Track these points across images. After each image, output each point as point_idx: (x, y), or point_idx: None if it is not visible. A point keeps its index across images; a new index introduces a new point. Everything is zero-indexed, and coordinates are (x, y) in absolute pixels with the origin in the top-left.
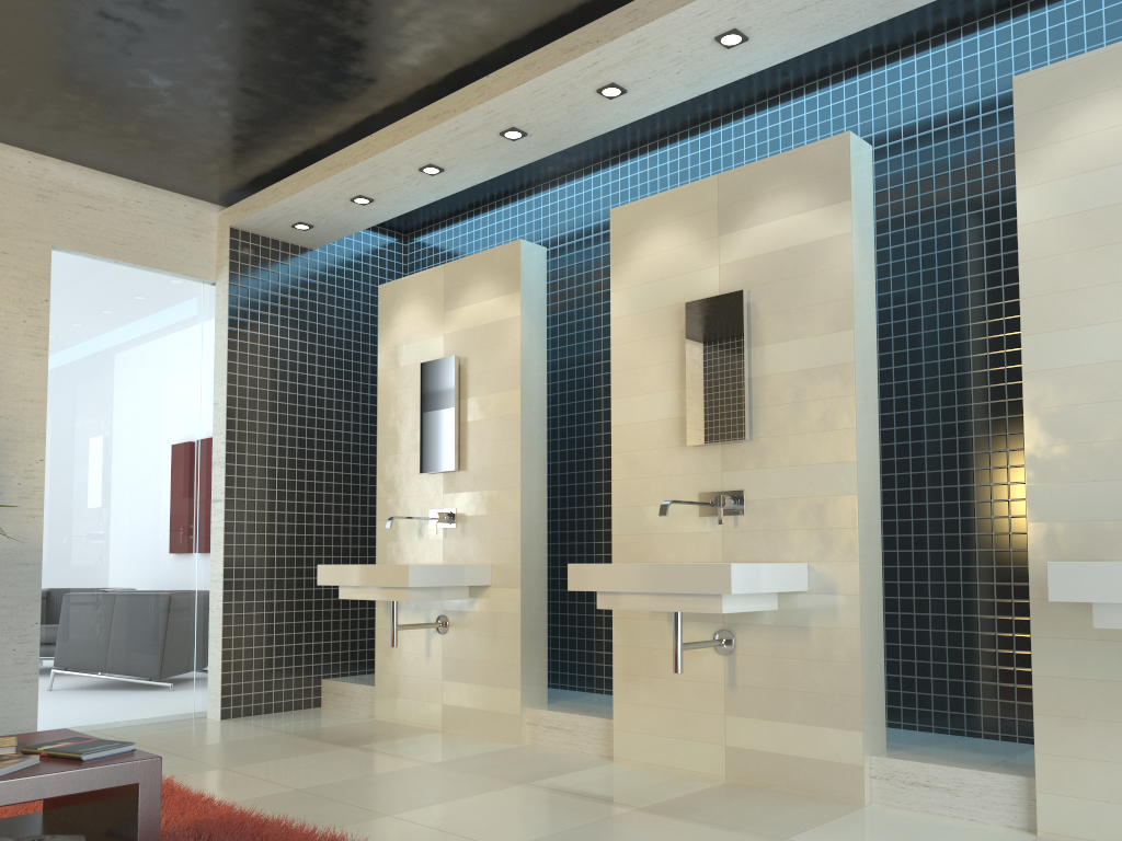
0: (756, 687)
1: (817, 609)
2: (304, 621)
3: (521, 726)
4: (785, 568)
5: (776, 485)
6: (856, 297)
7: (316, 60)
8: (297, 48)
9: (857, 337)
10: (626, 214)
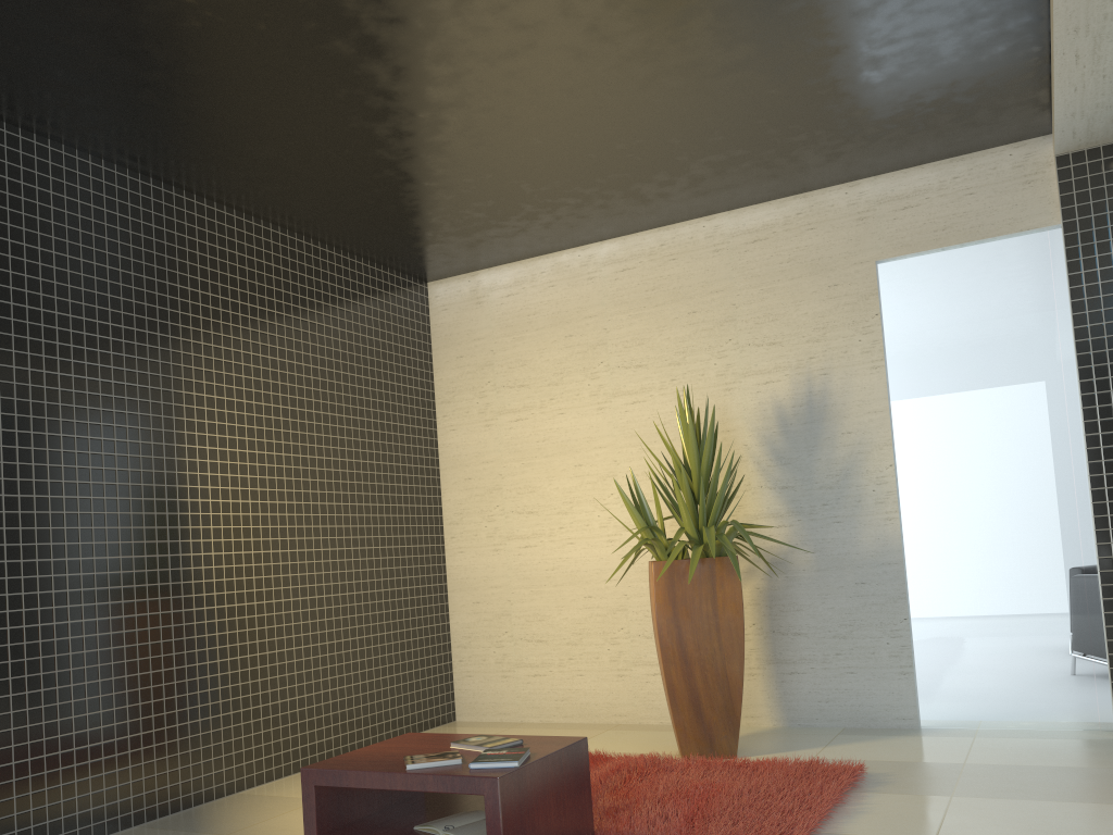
0: None
1: None
2: None
3: None
4: None
5: None
6: None
7: None
8: None
9: None
10: None
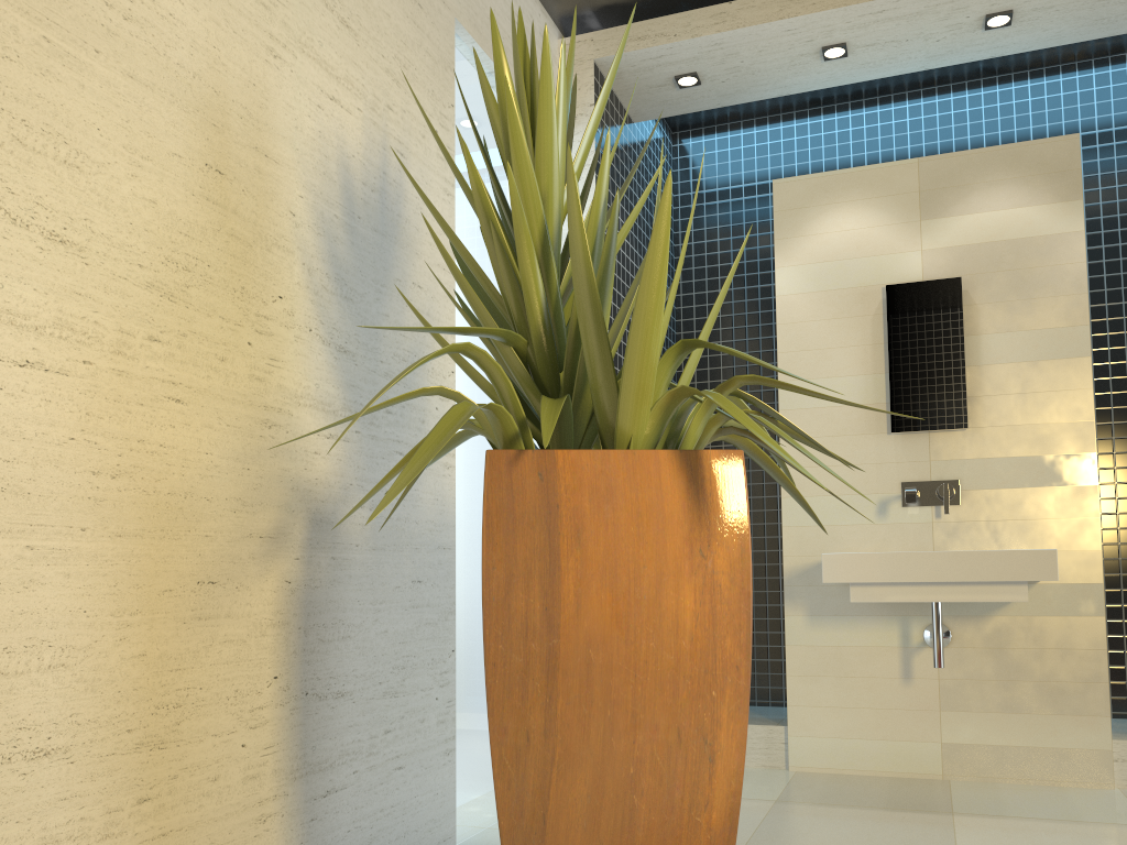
0: None
1: None
2: None
3: (1113, 765)
4: None
5: None
6: None
7: None
8: None
9: None
10: None
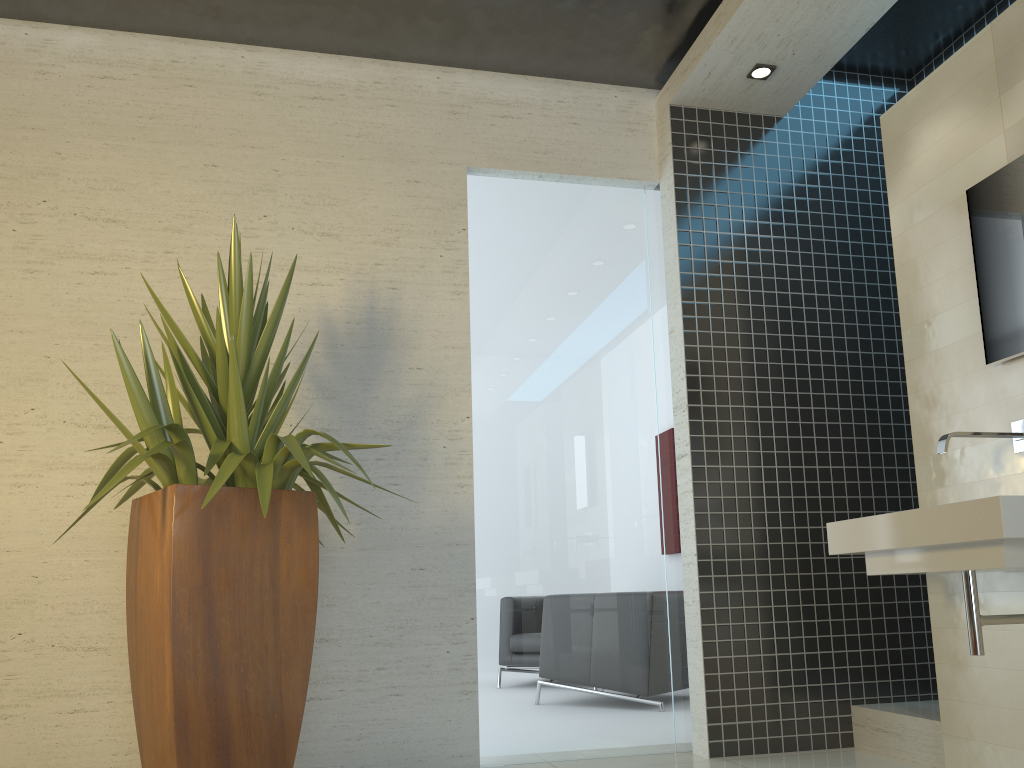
0: None
1: None
2: (815, 620)
3: None
4: None
5: None
6: None
7: None
8: None
9: None
10: None
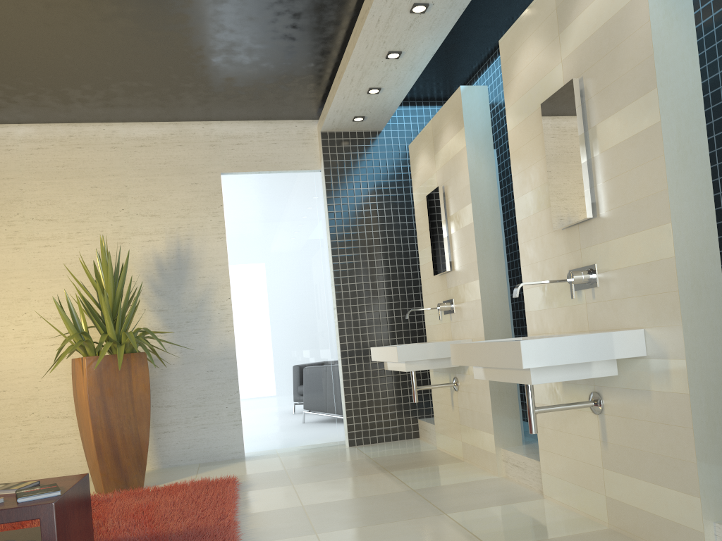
0: (620, 445)
1: (655, 373)
2: (400, 381)
3: (496, 462)
4: (606, 338)
5: (616, 256)
6: (659, 53)
7: (274, 11)
8: (257, 8)
9: (663, 94)
10: (507, 40)
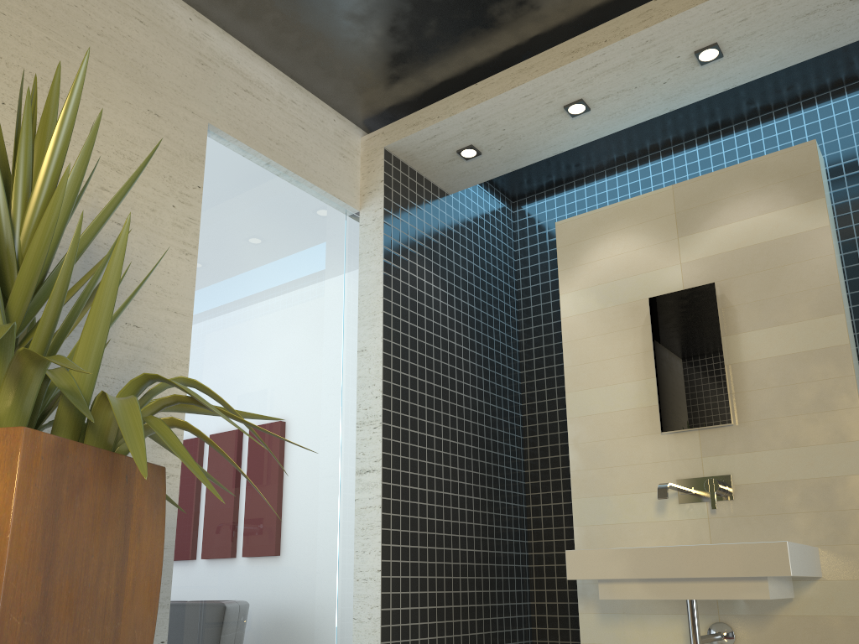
0: None
1: None
2: (453, 635)
3: None
4: None
5: None
6: None
7: None
8: None
9: None
10: None
